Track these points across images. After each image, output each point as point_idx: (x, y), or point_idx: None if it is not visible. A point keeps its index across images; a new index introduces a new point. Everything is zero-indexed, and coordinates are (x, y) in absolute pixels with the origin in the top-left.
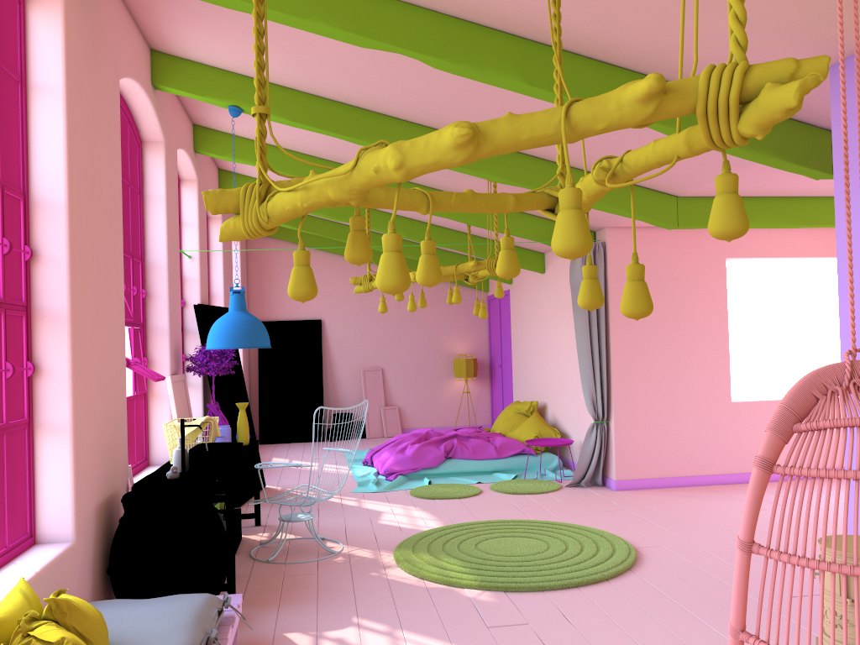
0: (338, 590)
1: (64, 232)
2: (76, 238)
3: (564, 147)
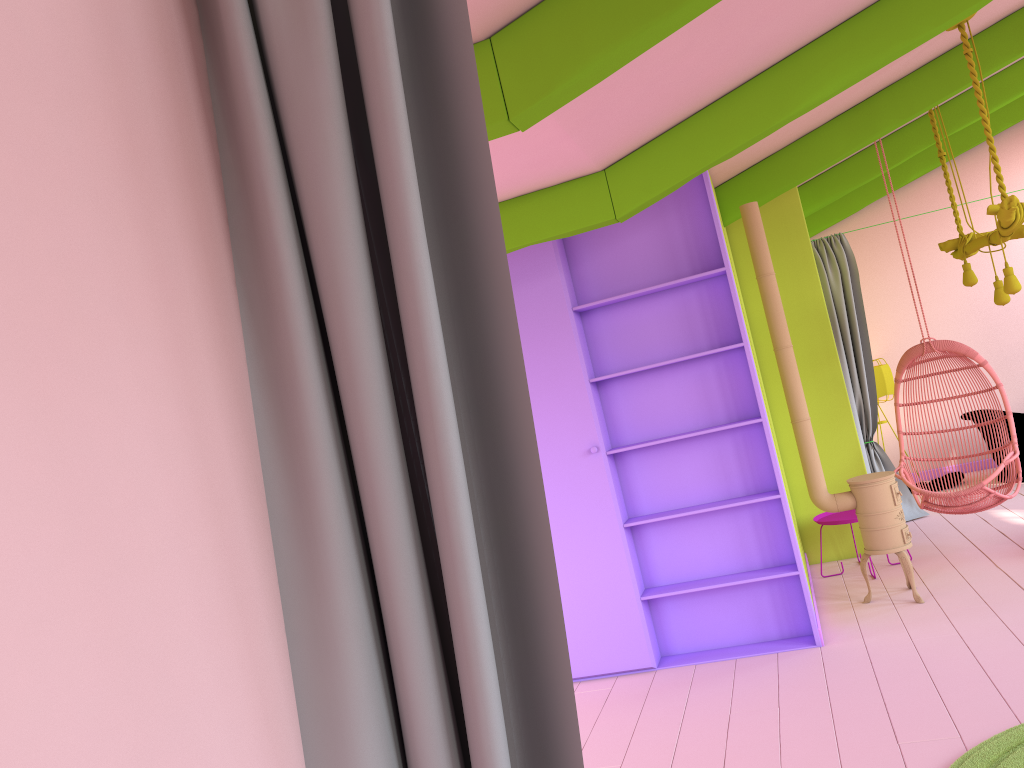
0: None
1: None
2: None
3: None
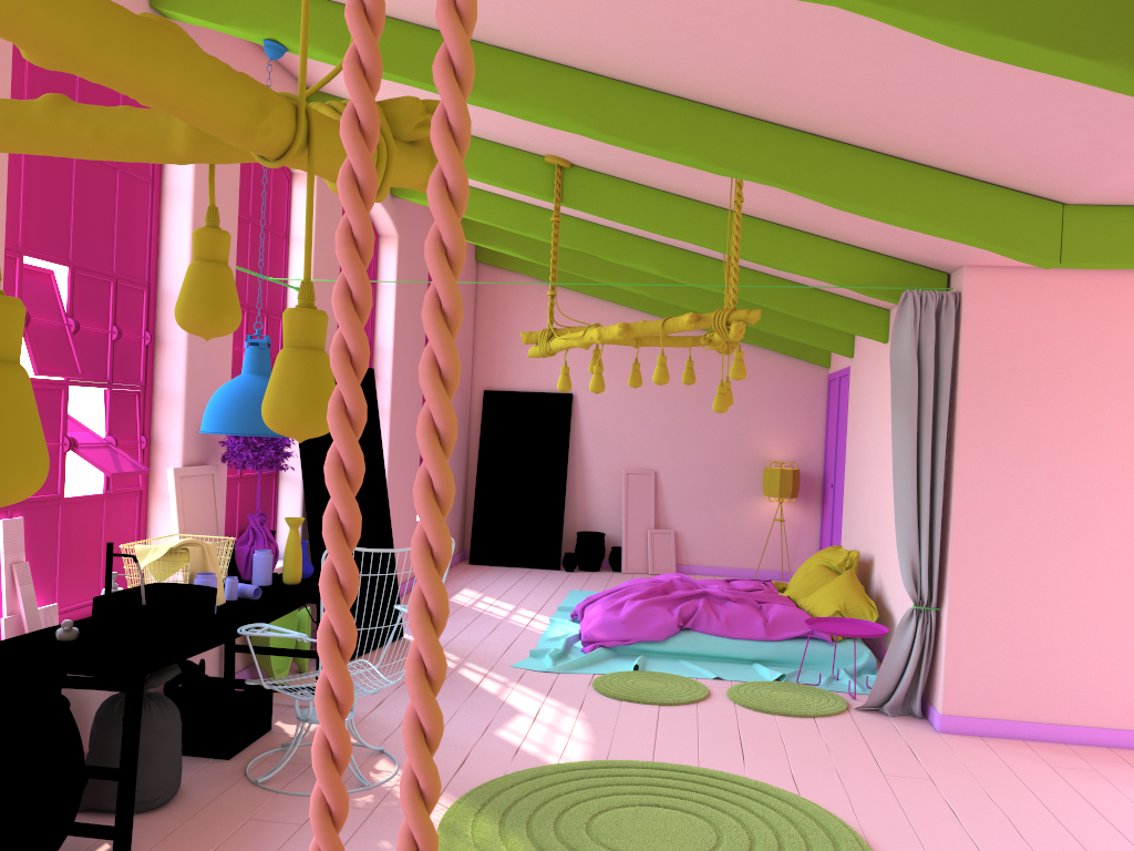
0: None
1: None
2: None
3: None
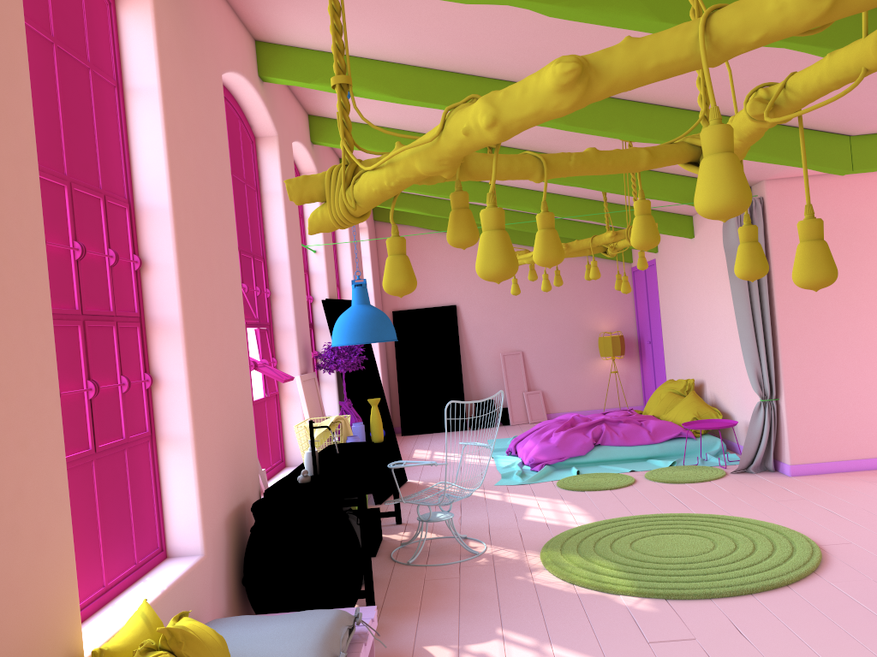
0: (481, 597)
1: (170, 237)
2: (183, 243)
3: (705, 71)
